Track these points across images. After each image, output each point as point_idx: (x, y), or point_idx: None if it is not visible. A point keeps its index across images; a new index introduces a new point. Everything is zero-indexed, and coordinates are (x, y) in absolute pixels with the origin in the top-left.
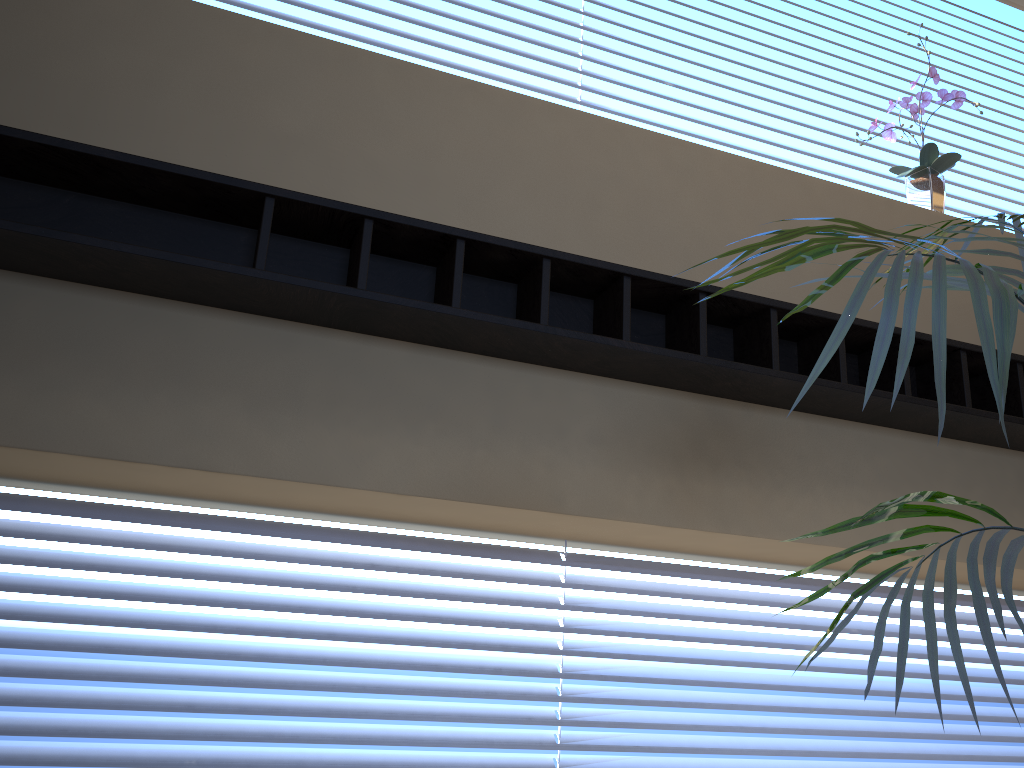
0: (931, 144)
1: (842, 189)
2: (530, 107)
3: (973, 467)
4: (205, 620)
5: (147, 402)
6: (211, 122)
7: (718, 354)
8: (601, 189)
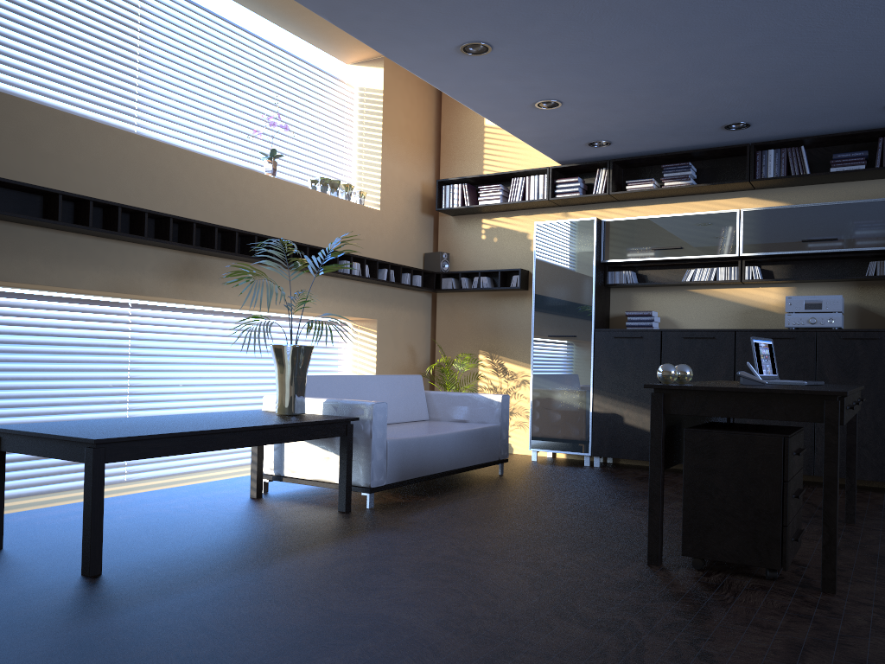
0: (274, 149)
1: (241, 169)
2: (132, 137)
3: (274, 275)
4: (8, 330)
5: (12, 261)
6: (20, 149)
7: (195, 238)
8: (157, 172)
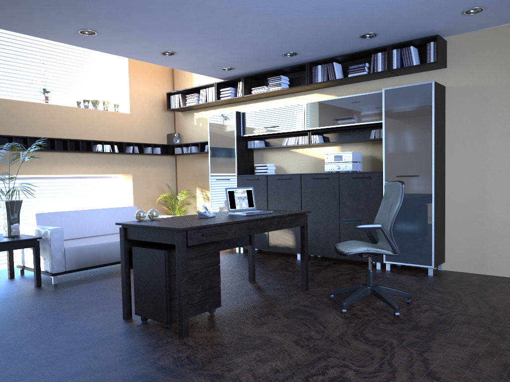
0: (44, 88)
1: (21, 101)
2: None
3: (50, 156)
4: None
5: None
6: None
7: None
8: None
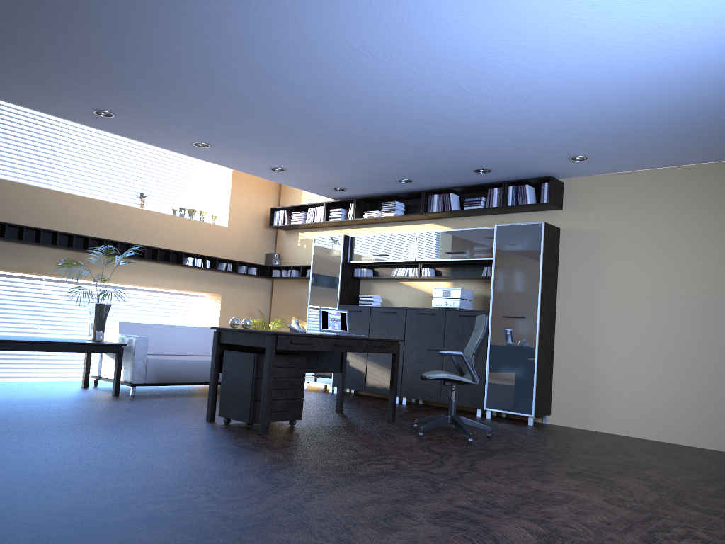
0: (142, 192)
1: (116, 204)
2: (41, 190)
3: (137, 265)
4: None
5: None
6: None
7: (79, 243)
8: (56, 208)
